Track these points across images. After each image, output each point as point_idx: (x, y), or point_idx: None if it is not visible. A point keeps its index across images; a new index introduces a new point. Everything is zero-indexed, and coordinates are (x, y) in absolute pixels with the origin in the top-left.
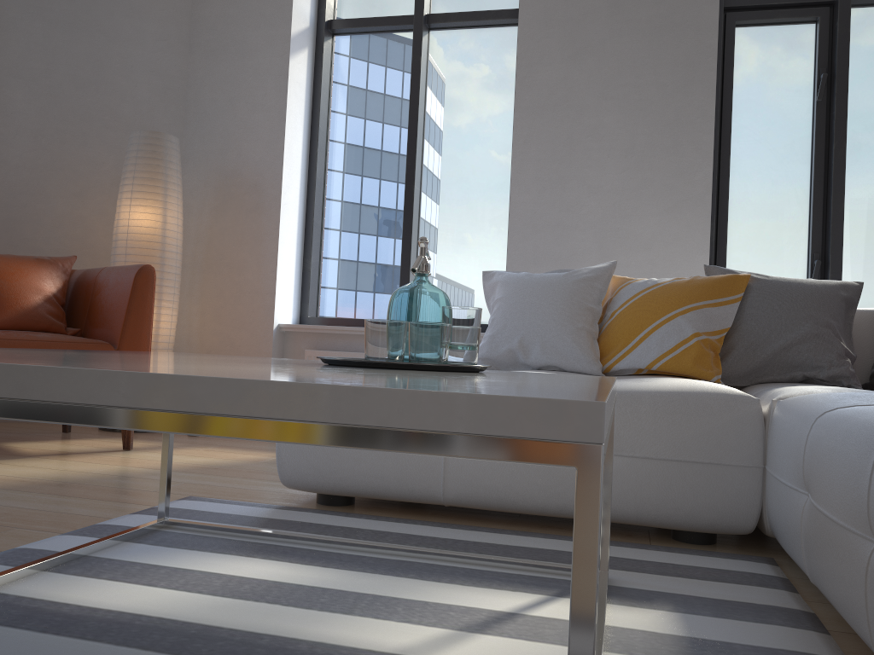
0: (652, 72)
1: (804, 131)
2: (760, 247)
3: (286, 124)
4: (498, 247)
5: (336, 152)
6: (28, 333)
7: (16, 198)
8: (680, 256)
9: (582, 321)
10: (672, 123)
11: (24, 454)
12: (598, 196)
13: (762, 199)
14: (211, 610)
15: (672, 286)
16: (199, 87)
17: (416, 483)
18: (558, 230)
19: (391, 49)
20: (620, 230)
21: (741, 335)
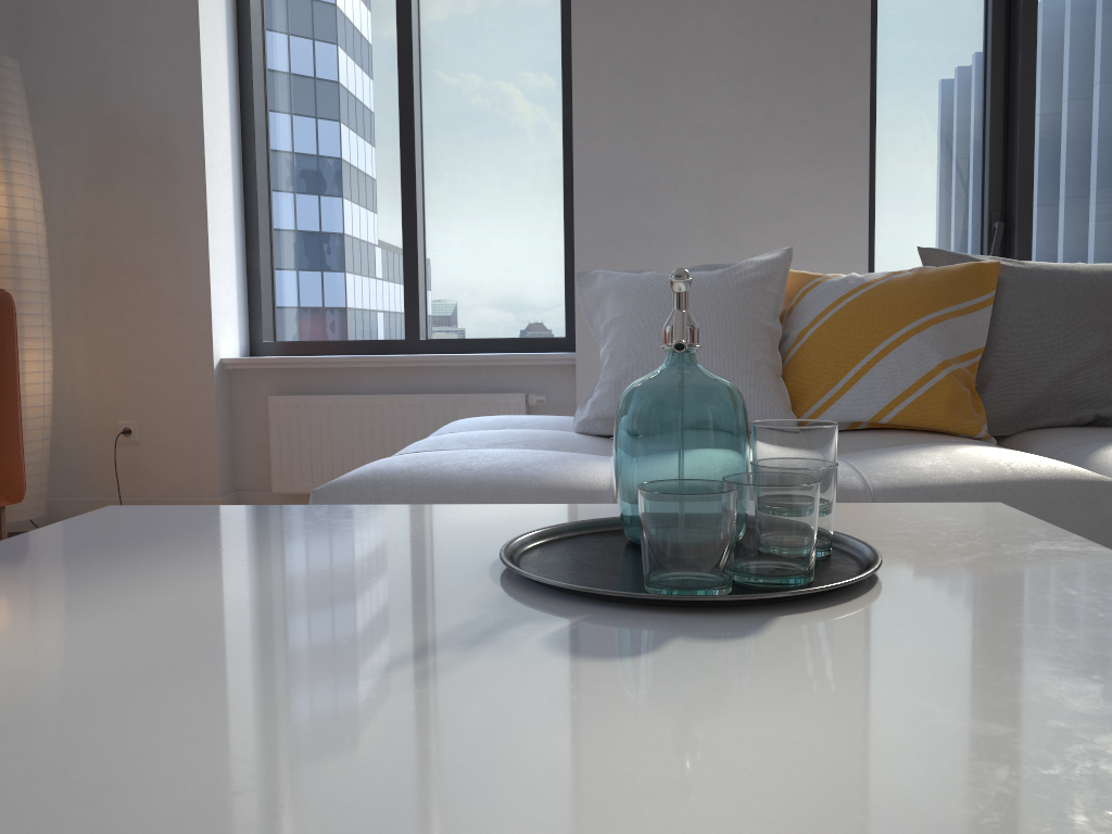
0: None
1: (975, 36)
2: (918, 206)
3: (200, 35)
4: (546, 221)
5: (282, 79)
6: None
7: None
8: (828, 226)
9: (760, 351)
10: (810, 25)
11: None
12: (706, 140)
13: (920, 136)
14: None
15: (891, 286)
16: None
17: None
18: (649, 194)
19: None
20: (741, 191)
21: (999, 358)
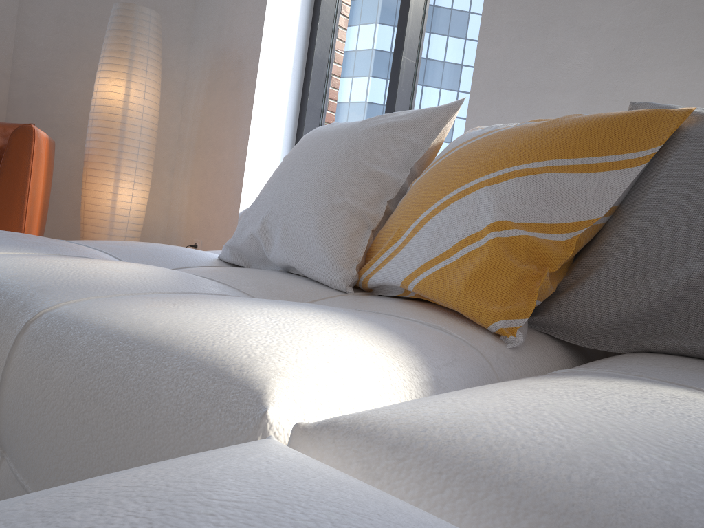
0: None
1: None
2: None
3: None
4: None
5: (342, 27)
6: None
7: (39, 77)
8: None
9: (349, 195)
10: None
11: None
12: (592, 41)
13: None
14: None
15: (510, 132)
16: None
17: None
18: (531, 94)
19: None
20: (619, 89)
21: (625, 238)
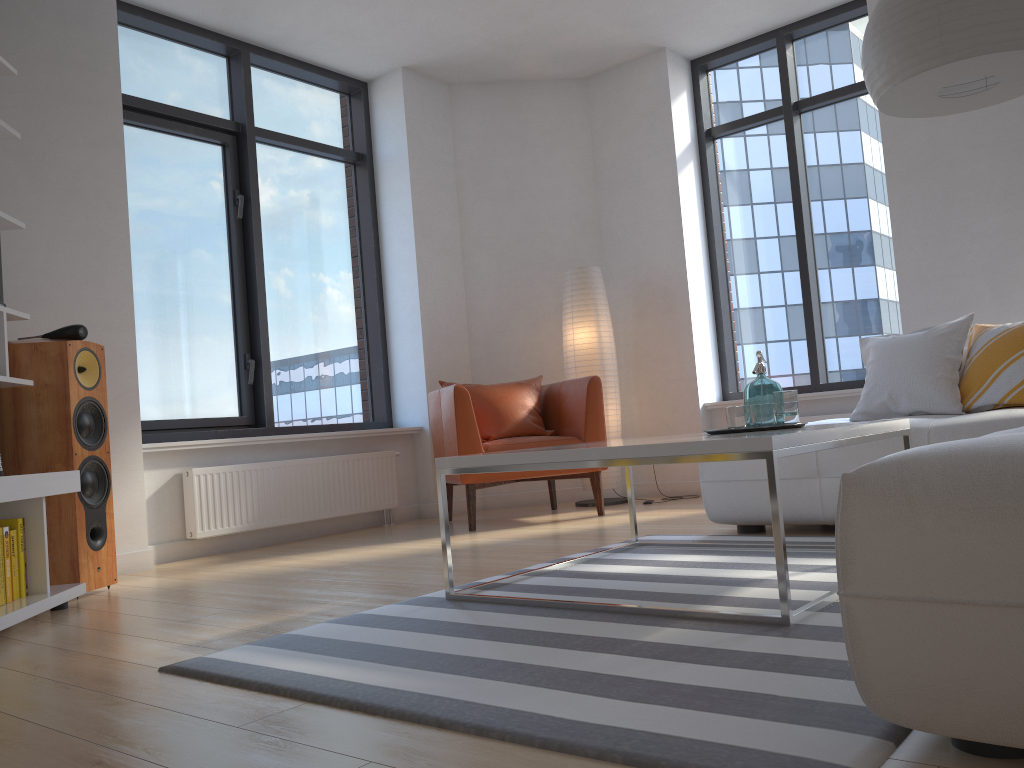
0: (1019, 112)
1: None
2: None
3: (683, 233)
4: (898, 301)
5: (732, 242)
6: (524, 437)
7: (491, 337)
8: None
9: (941, 371)
10: None
11: (534, 523)
12: (982, 241)
13: None
14: (666, 570)
15: (1019, 329)
16: (608, 217)
17: (802, 509)
18: (947, 280)
19: (767, 140)
20: (1011, 269)
21: None
